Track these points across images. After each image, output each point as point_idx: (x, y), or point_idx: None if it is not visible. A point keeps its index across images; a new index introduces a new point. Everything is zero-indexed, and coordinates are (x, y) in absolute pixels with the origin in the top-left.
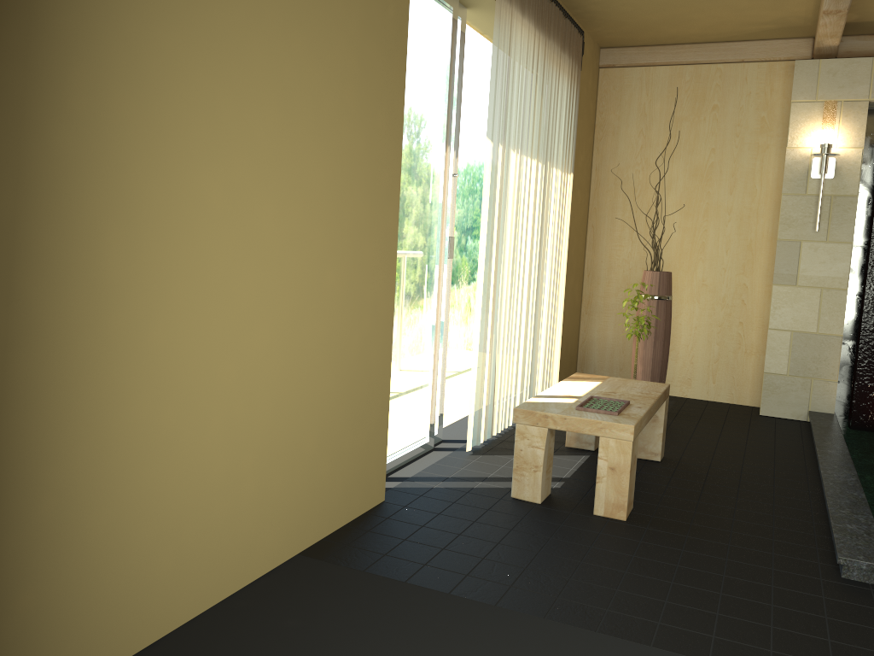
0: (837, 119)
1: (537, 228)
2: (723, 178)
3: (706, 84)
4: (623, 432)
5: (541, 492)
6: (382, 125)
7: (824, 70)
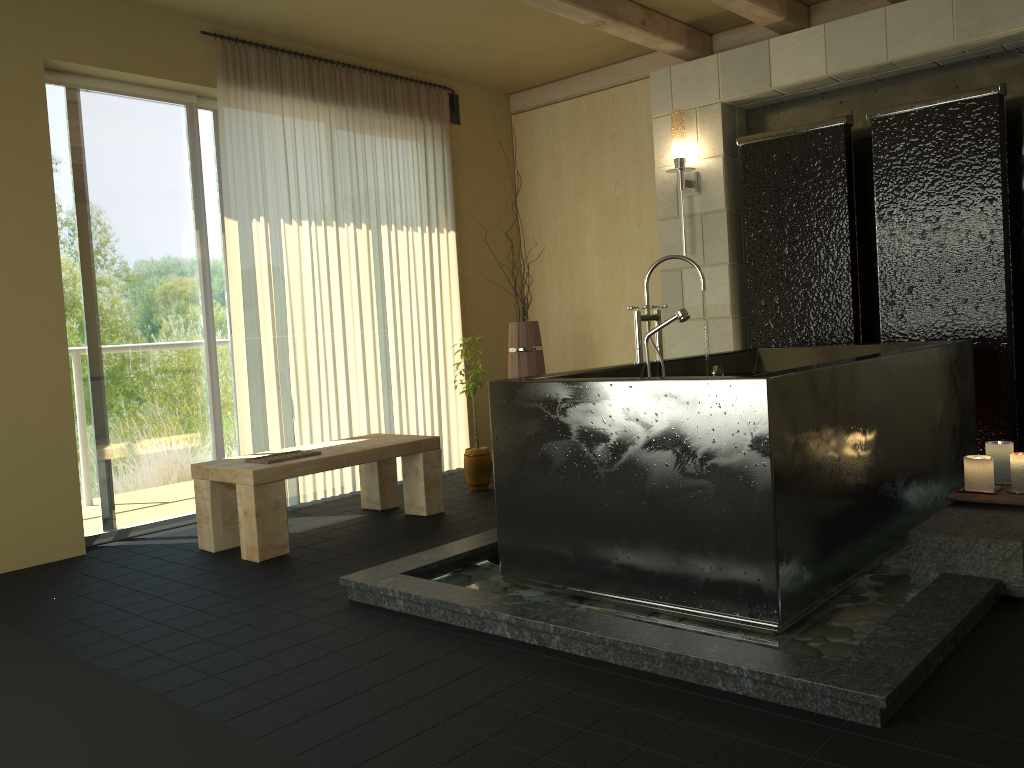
0: (695, 128)
1: (371, 293)
2: (630, 211)
3: (602, 113)
4: (247, 477)
5: (215, 541)
6: (18, 228)
7: (675, 77)
